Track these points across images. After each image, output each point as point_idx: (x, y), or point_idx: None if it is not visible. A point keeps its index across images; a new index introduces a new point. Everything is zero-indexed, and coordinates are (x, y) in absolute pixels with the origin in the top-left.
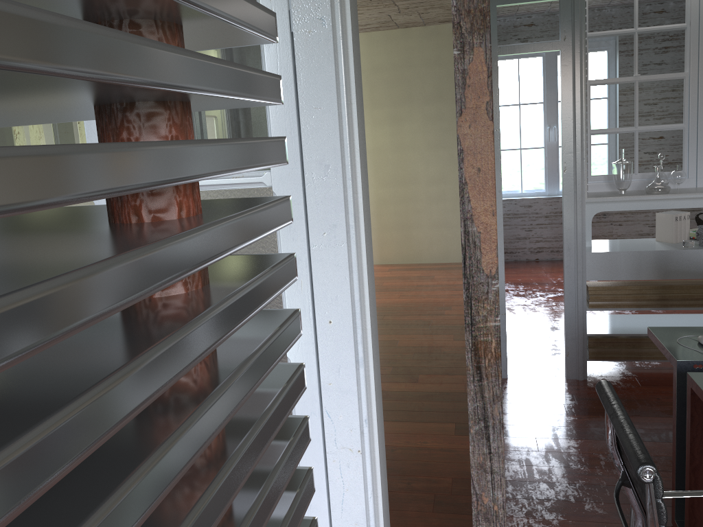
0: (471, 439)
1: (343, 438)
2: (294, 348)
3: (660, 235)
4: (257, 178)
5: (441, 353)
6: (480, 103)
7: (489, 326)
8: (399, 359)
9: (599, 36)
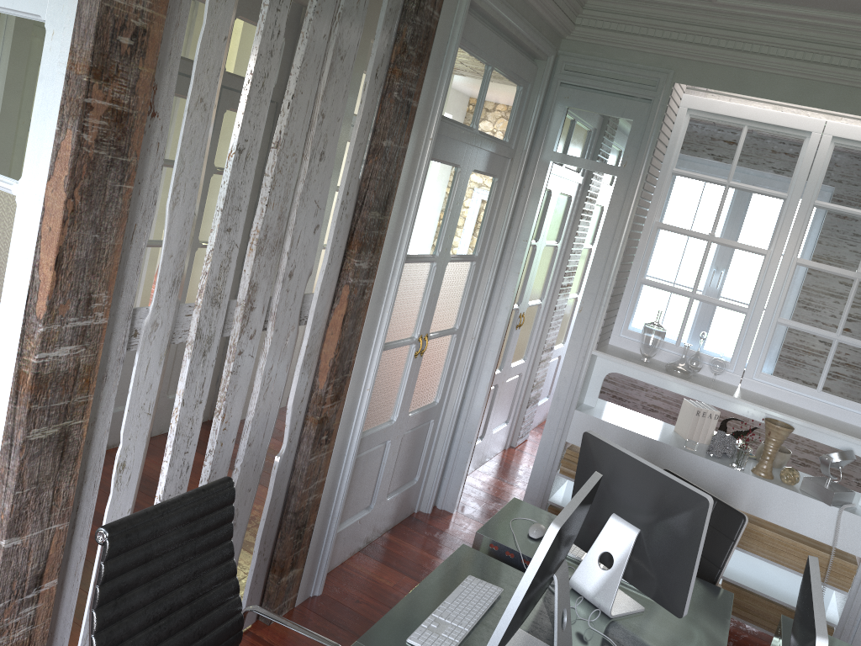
0: (1, 451)
1: None
2: None
3: (679, 426)
4: (9, 186)
5: None
6: (62, 175)
7: (30, 361)
8: None
9: (686, 176)
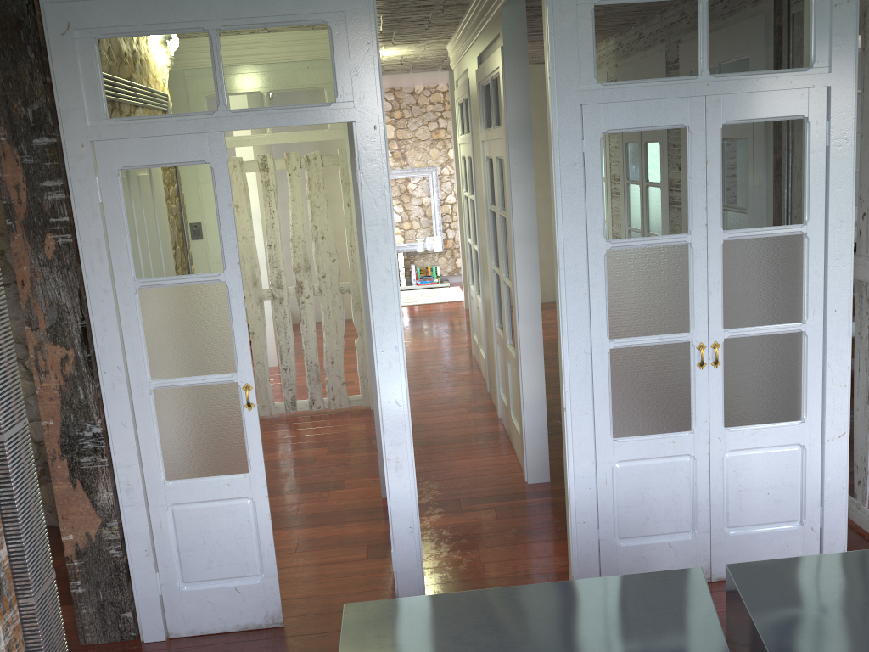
0: None
1: (836, 379)
2: (810, 328)
3: None
4: (798, 229)
5: None
6: None
7: None
8: None
9: None
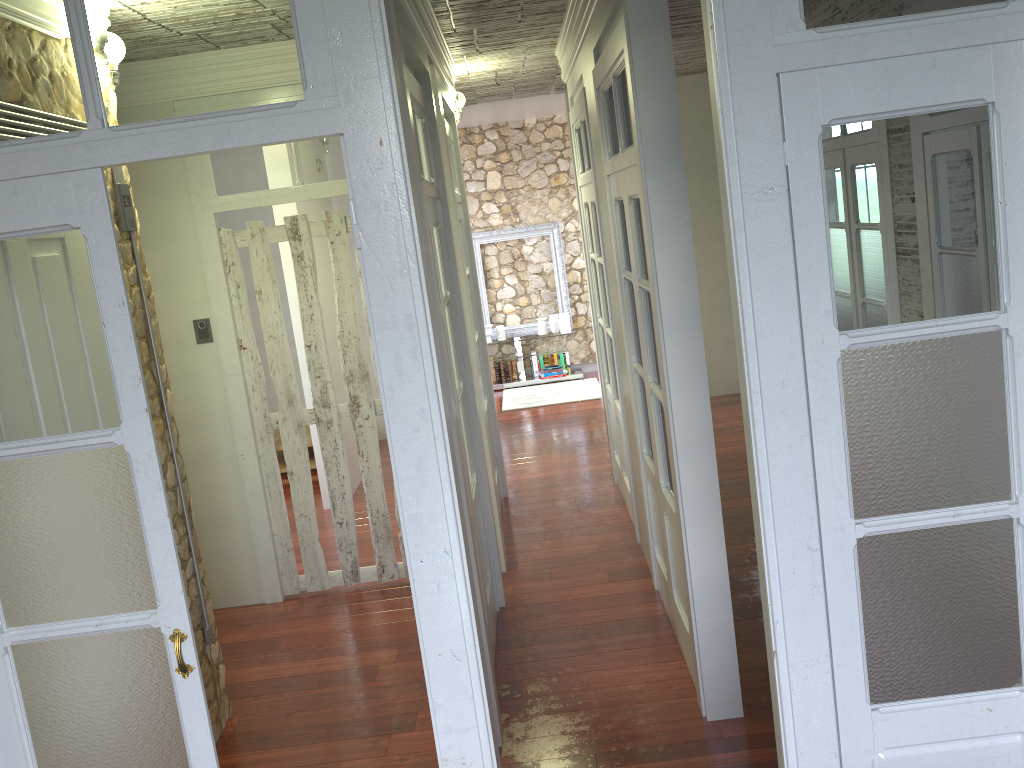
0: None
1: None
2: None
3: None
4: None
5: None
6: None
7: None
8: None
9: None
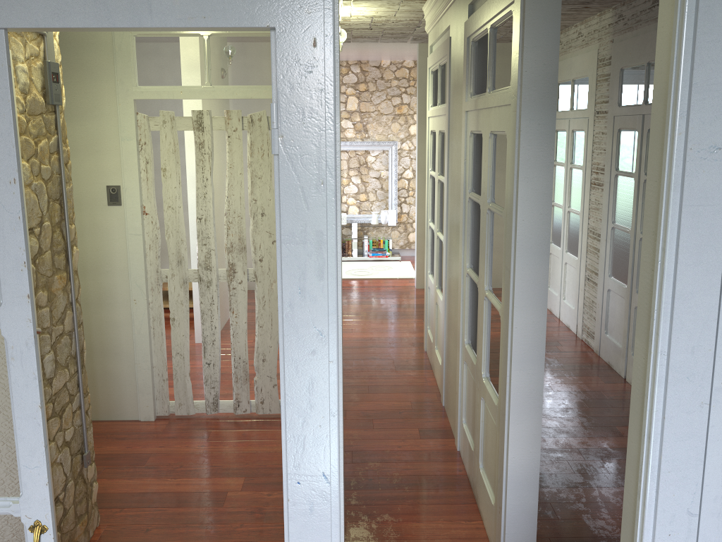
0: None
1: None
2: None
3: None
4: None
5: (609, 398)
6: None
7: None
8: (575, 408)
9: None
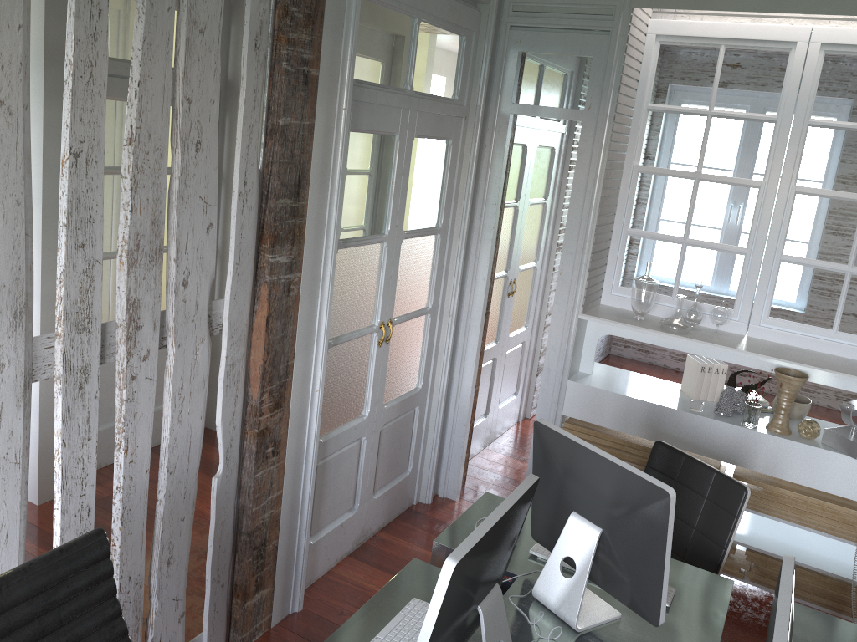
0: None
1: None
2: None
3: (685, 385)
4: None
5: None
6: None
7: None
8: None
9: (663, 111)
